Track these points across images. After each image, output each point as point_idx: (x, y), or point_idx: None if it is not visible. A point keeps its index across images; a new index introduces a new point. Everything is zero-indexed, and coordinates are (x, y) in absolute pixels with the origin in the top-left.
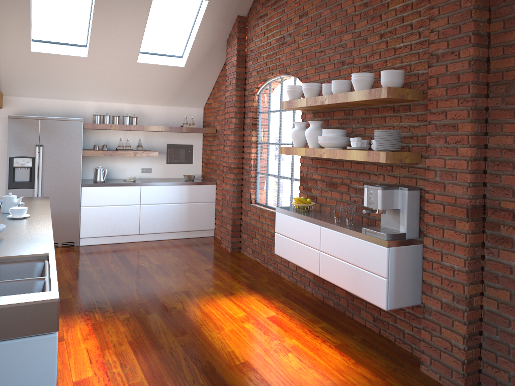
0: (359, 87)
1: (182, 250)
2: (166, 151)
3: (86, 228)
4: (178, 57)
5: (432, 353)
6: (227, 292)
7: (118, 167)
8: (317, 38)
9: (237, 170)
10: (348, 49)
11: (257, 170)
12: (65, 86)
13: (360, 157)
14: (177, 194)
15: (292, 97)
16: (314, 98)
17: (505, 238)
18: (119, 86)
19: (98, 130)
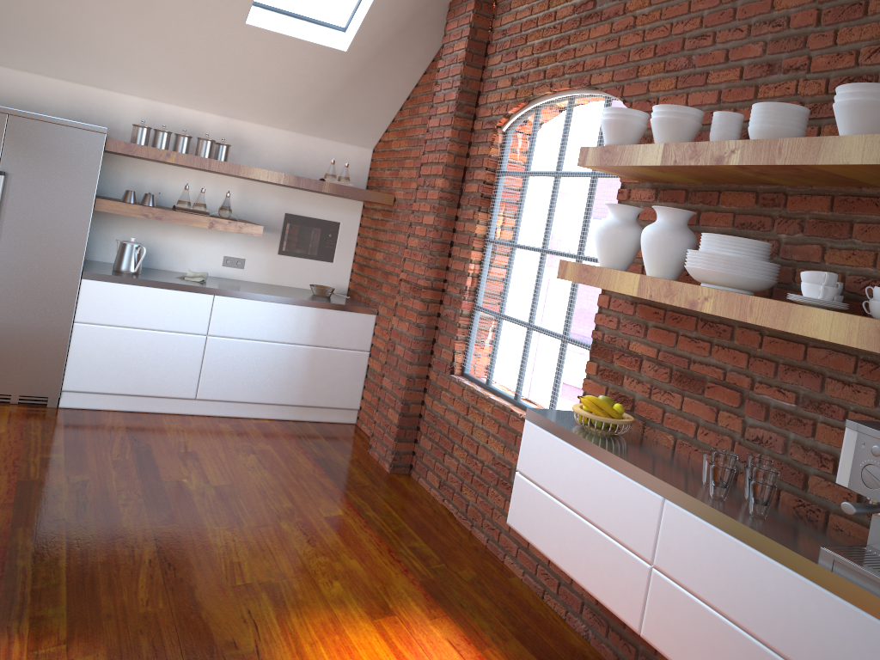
0: (862, 125)
1: (282, 451)
2: (281, 228)
3: (80, 372)
4: (337, 28)
5: None
6: (374, 604)
7: (174, 247)
8: (693, 2)
9: (431, 293)
10: (794, 31)
11: (476, 302)
12: (82, 53)
13: (849, 334)
14: (290, 323)
15: (616, 138)
16: (690, 145)
17: None
18: (200, 73)
19: (142, 162)
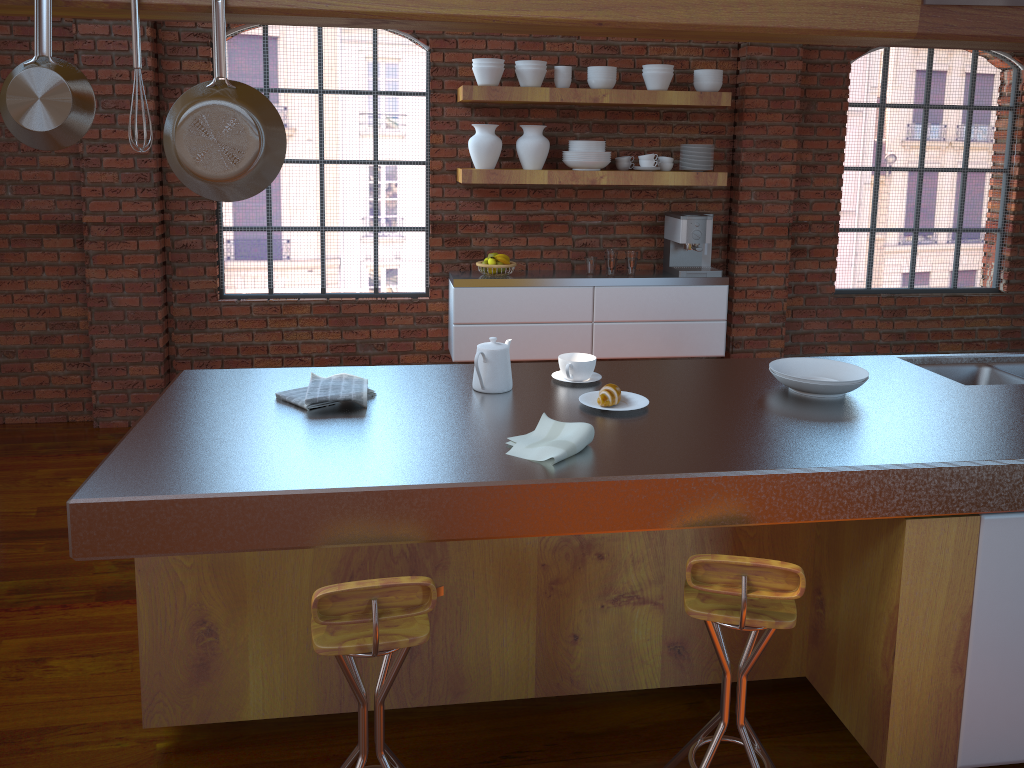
0: (665, 84)
1: (66, 464)
2: None
3: None
4: None
5: None
6: None
7: None
8: None
9: (160, 228)
10: None
11: (221, 223)
12: None
13: (682, 180)
14: None
15: (496, 80)
16: (572, 90)
17: (800, 249)
18: None
19: None
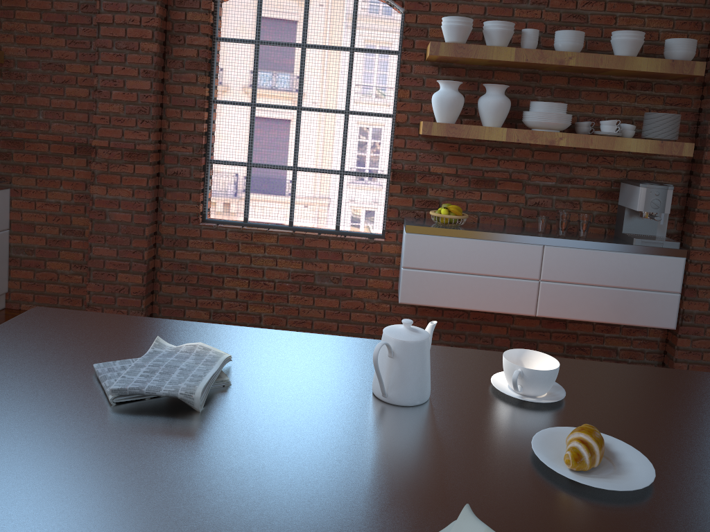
0: (635, 51)
1: None
2: None
3: None
4: None
5: (691, 358)
6: None
7: None
8: None
9: (155, 156)
10: None
11: (209, 156)
12: None
13: (645, 148)
14: None
15: (463, 38)
16: (538, 51)
17: None
18: None
19: None
